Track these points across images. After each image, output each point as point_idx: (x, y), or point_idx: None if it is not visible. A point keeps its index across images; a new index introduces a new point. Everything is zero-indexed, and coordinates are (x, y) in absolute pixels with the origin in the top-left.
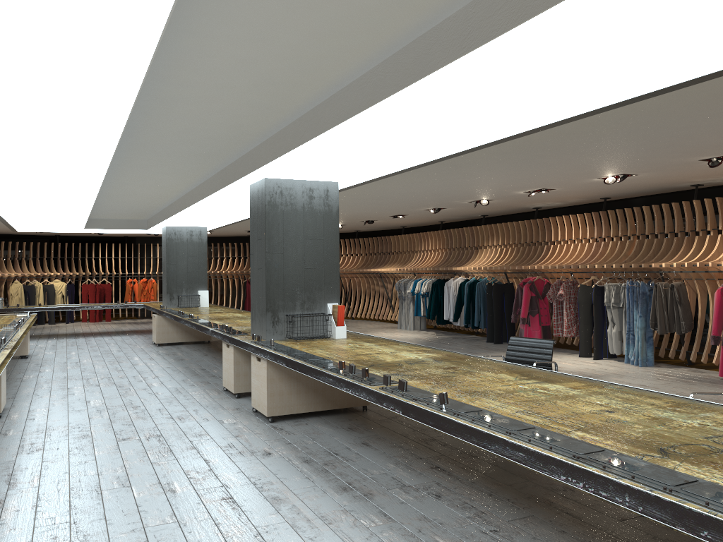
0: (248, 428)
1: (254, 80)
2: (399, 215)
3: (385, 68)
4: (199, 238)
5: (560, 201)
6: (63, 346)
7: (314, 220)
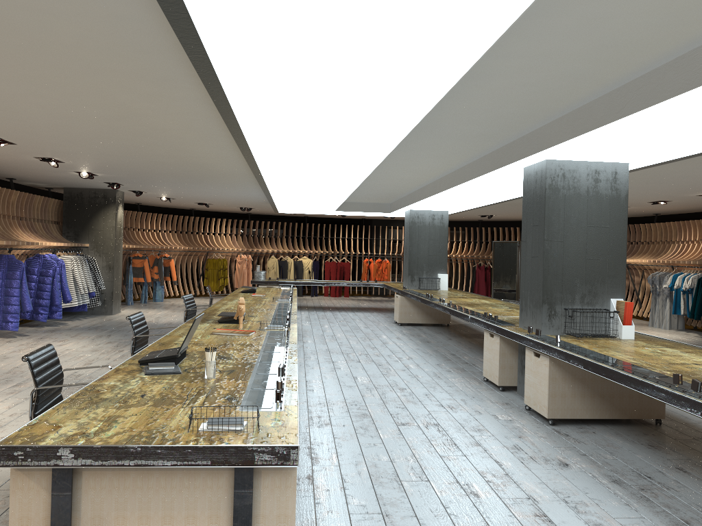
0: (527, 428)
1: (591, 43)
2: (661, 201)
3: None
4: (440, 222)
5: None
6: (316, 319)
7: (599, 206)
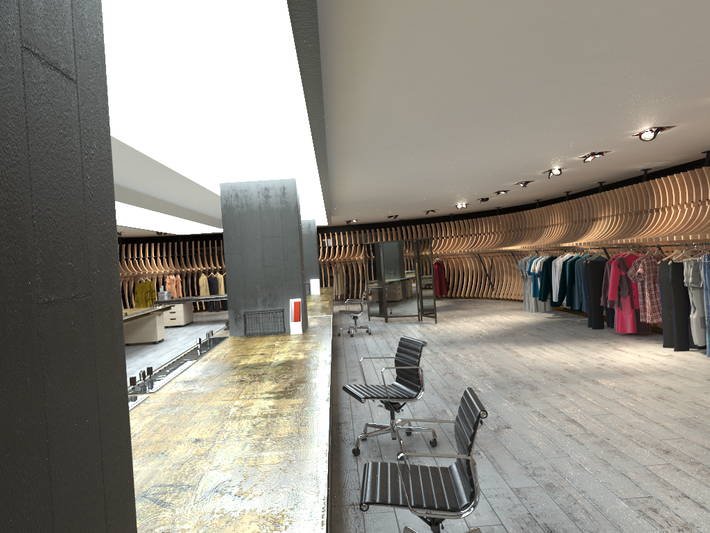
0: None
1: None
2: (500, 191)
3: None
4: (308, 230)
5: (657, 160)
6: (201, 332)
7: (271, 218)
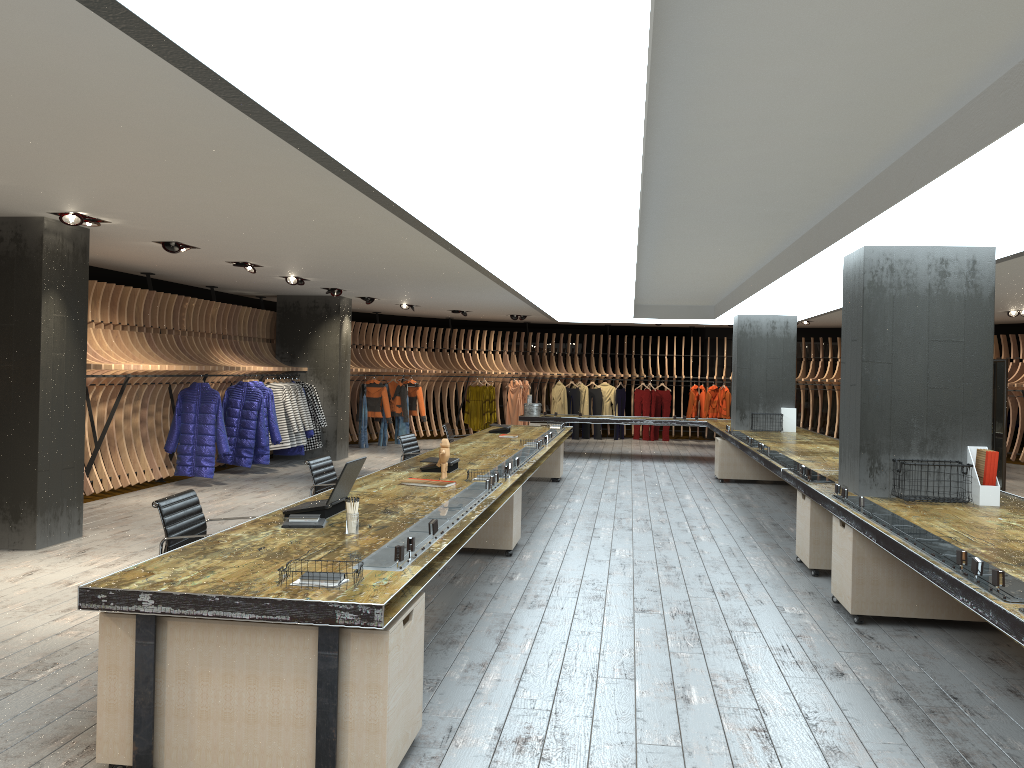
0: (818, 626)
1: (819, 104)
2: None
3: None
4: (784, 331)
5: None
6: (603, 471)
7: (948, 310)
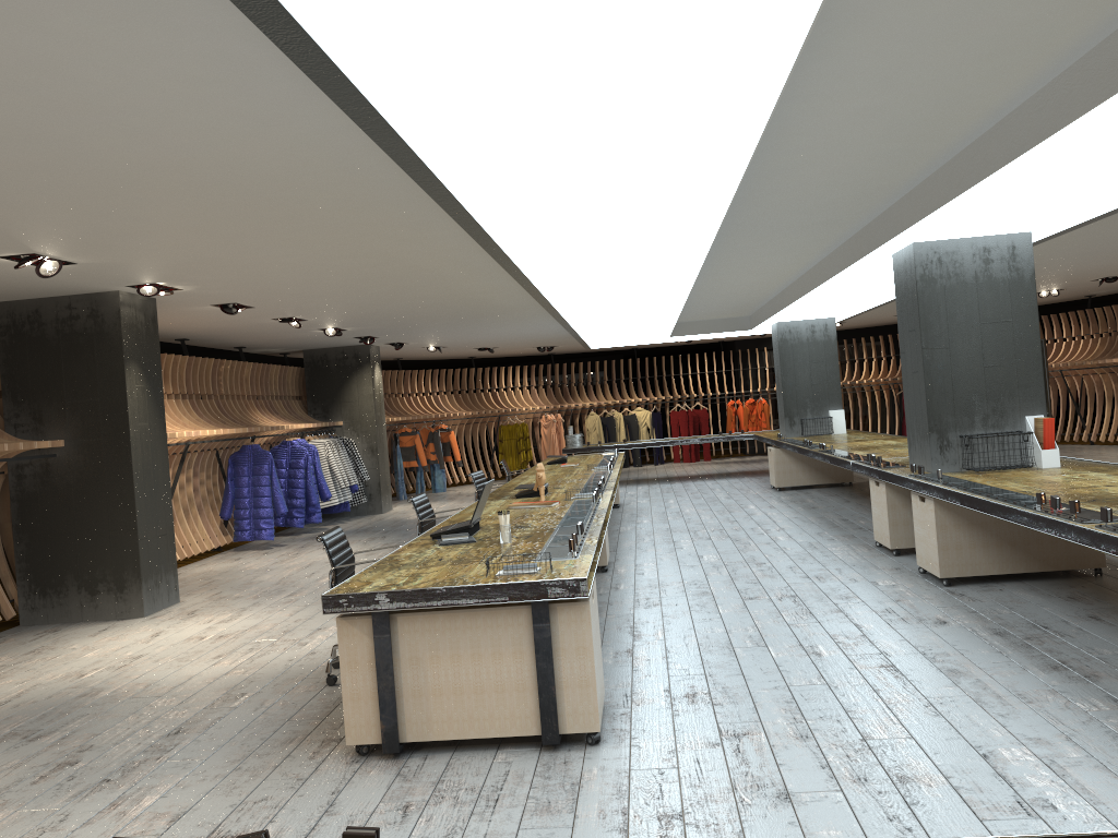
0: (912, 591)
1: (883, 127)
2: None
3: (1069, 78)
4: (824, 334)
5: None
6: (658, 493)
7: (994, 294)
